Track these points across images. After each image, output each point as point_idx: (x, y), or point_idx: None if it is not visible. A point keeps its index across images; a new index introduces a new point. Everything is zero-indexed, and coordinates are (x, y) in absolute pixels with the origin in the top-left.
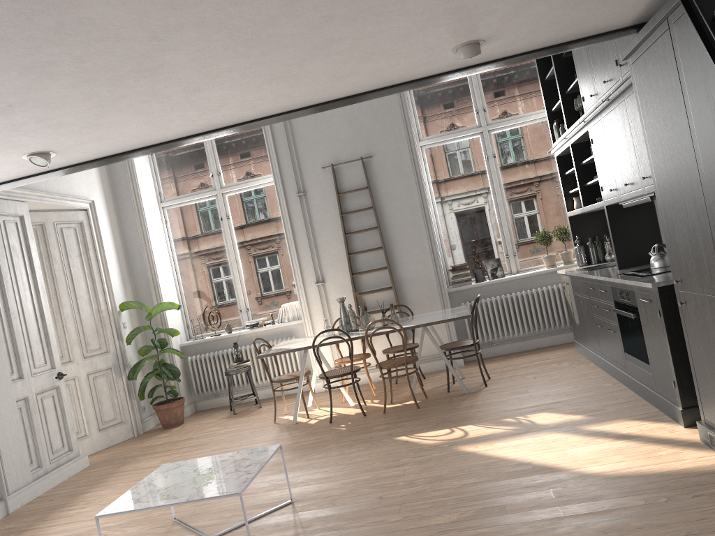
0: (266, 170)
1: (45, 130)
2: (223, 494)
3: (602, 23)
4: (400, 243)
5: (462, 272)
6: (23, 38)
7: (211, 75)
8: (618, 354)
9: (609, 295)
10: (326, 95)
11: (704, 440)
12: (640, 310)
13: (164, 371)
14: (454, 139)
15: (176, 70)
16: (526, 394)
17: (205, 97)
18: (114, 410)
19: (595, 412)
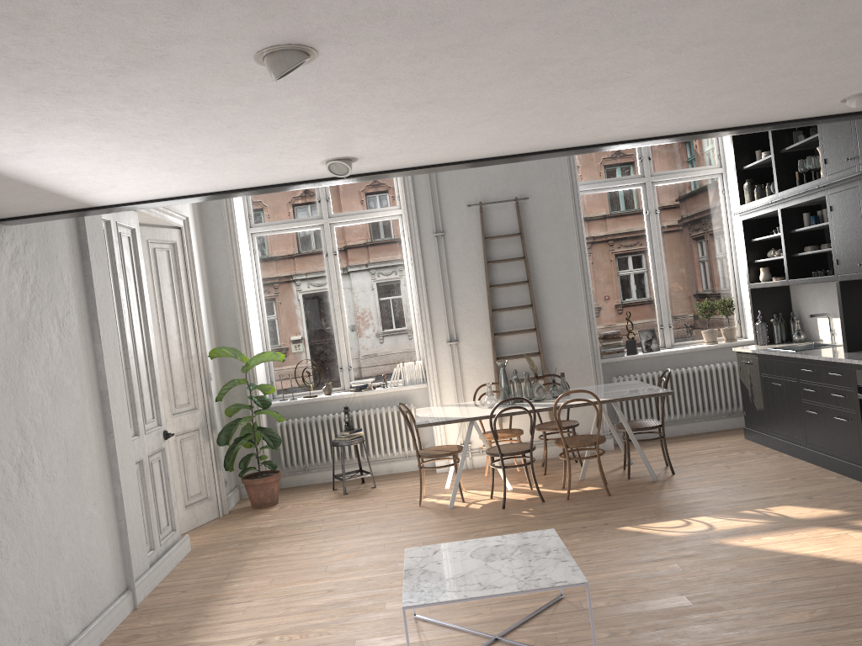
0: (386, 201)
1: (401, 133)
2: (566, 583)
3: None
4: (551, 302)
5: (614, 342)
6: (588, 31)
7: (639, 95)
8: (848, 444)
9: (849, 379)
10: (674, 130)
11: None
12: None
13: (263, 437)
14: (613, 188)
15: (626, 84)
16: (737, 485)
17: (589, 117)
18: (200, 482)
19: (851, 507)
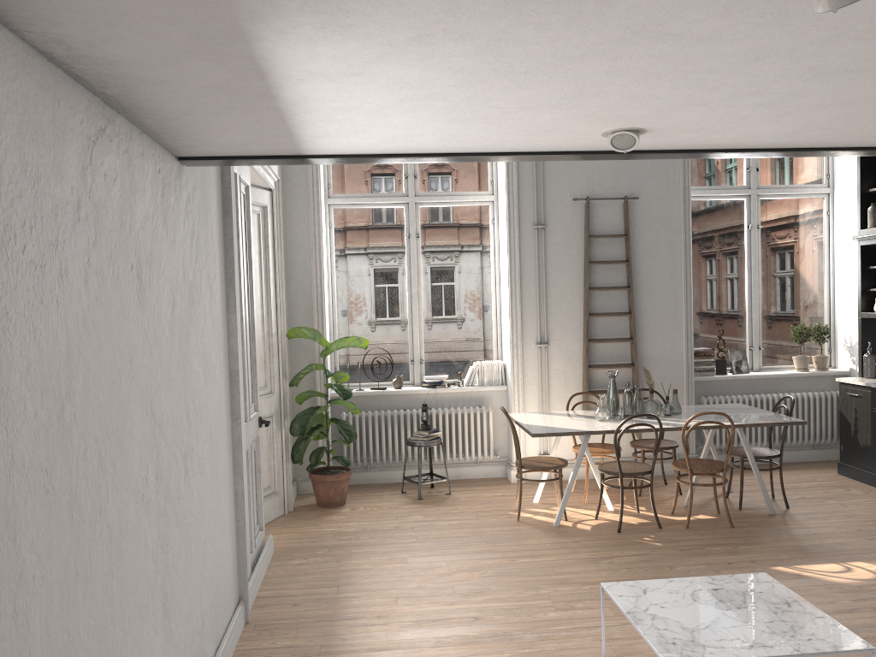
0: (478, 185)
1: (744, 107)
2: (851, 648)
3: None
4: (650, 311)
5: (705, 359)
6: None
7: None
8: None
9: None
10: None
11: None
12: None
13: (340, 430)
14: (717, 197)
15: None
16: (871, 527)
17: None
18: (270, 474)
19: None
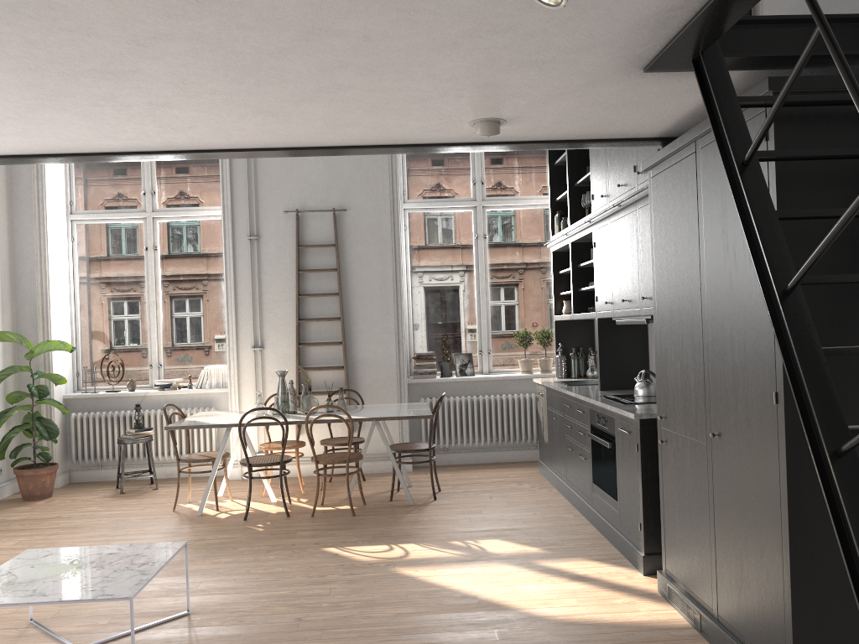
0: (214, 200)
1: None
2: (109, 597)
3: (630, 129)
4: (362, 317)
5: (427, 362)
6: None
7: (189, 94)
8: (585, 483)
9: (587, 417)
10: (316, 140)
11: (662, 592)
12: (617, 440)
13: (38, 427)
14: (444, 209)
15: (148, 79)
16: (479, 515)
17: (174, 114)
18: None
19: (553, 546)
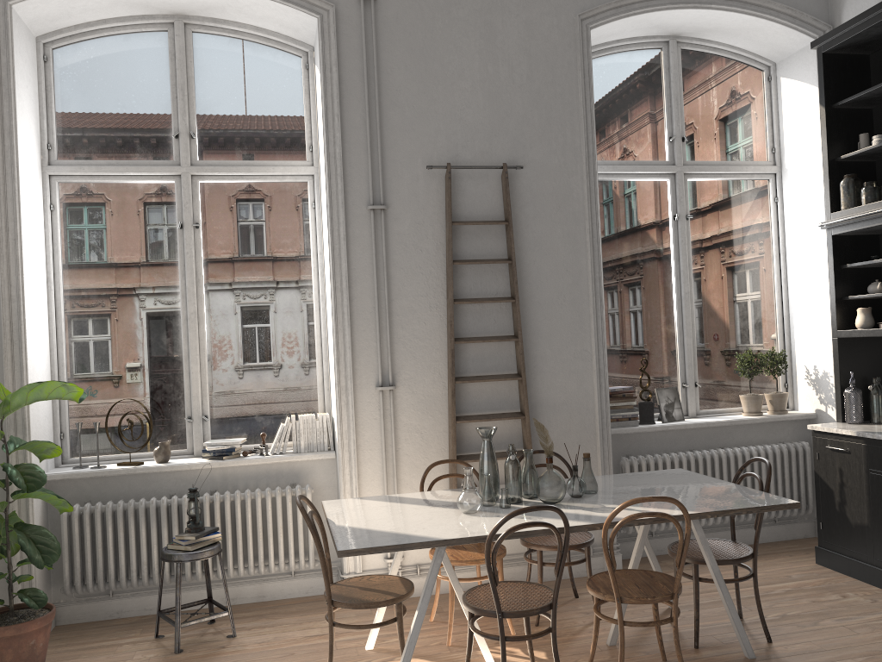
0: (291, 151)
1: None
2: None
3: None
4: (545, 334)
5: (624, 403)
6: None
7: None
8: None
9: None
10: None
11: None
12: None
13: (23, 545)
14: (631, 176)
15: None
16: None
17: None
18: None
19: None
